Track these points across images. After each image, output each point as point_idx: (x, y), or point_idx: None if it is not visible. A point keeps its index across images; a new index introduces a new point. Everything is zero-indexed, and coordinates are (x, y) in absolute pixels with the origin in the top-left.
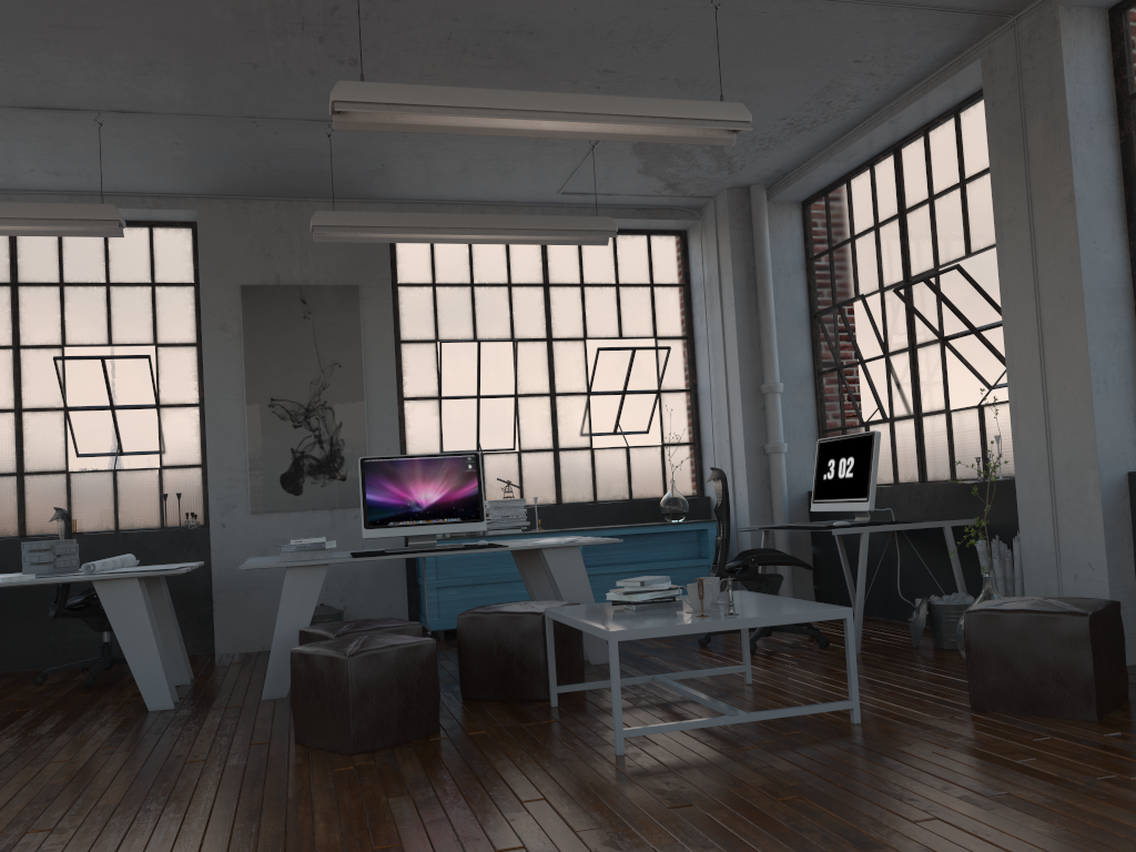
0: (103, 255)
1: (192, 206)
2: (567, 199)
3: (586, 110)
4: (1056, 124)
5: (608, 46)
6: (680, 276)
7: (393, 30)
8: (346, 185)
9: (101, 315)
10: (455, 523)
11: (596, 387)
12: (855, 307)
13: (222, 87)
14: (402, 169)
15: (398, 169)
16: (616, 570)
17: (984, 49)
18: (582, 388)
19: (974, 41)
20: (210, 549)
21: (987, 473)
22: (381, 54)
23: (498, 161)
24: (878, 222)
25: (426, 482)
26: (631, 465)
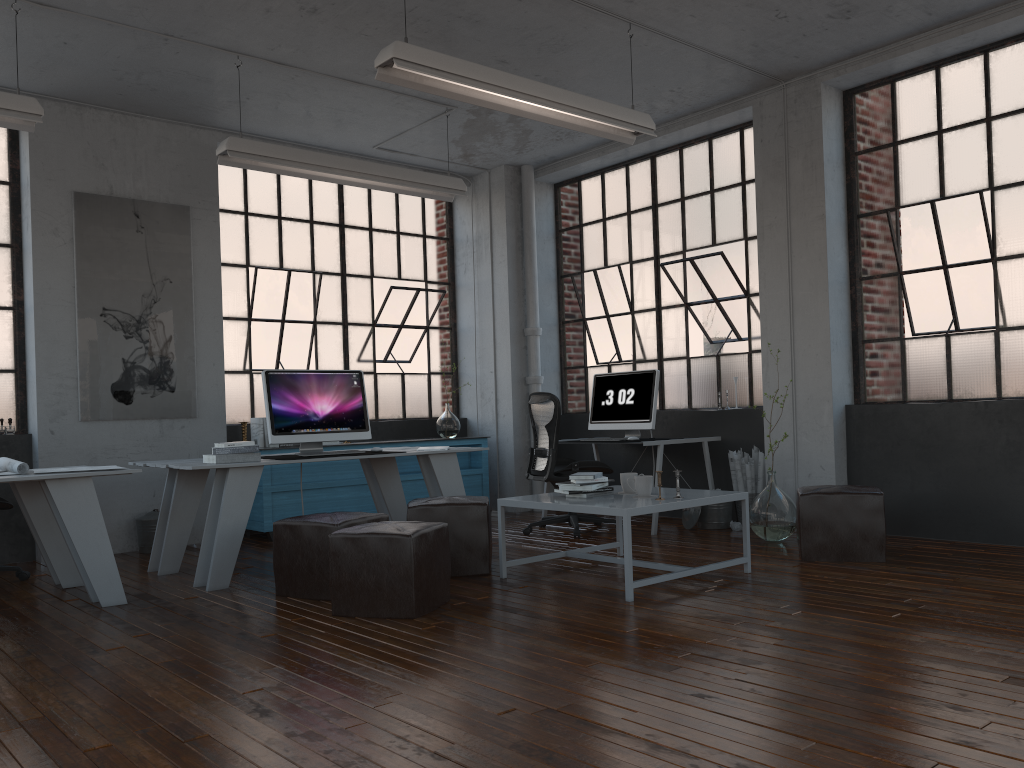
0: None
1: None
2: (375, 153)
3: (561, 101)
4: (814, 164)
5: (522, 43)
6: (446, 231)
7: None
8: (194, 110)
9: None
10: (346, 431)
11: (381, 320)
12: (611, 274)
13: (170, 4)
14: (261, 105)
15: (258, 104)
16: (415, 478)
17: (756, 100)
18: (369, 320)
19: (749, 93)
20: (30, 456)
21: (721, 404)
22: (342, 10)
23: (350, 113)
24: (630, 210)
25: (321, 394)
26: (405, 389)
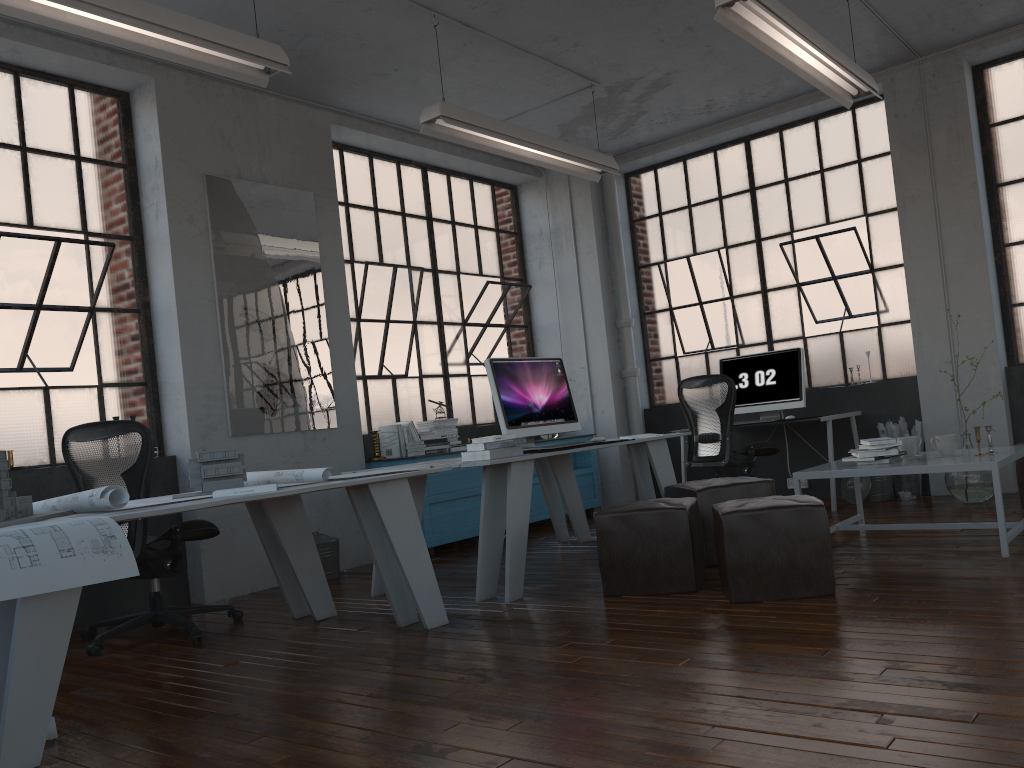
0: (15, 111)
1: (149, 72)
2: None
3: (834, 55)
4: (960, 135)
5: None
6: (514, 226)
7: None
8: (325, 84)
9: (17, 187)
10: (562, 423)
11: (471, 318)
12: (708, 259)
13: None
14: (403, 78)
15: (400, 77)
16: None
17: (886, 76)
18: (459, 319)
19: (878, 69)
20: (175, 482)
21: (848, 380)
22: None
23: (487, 90)
24: (722, 195)
25: (536, 384)
26: None
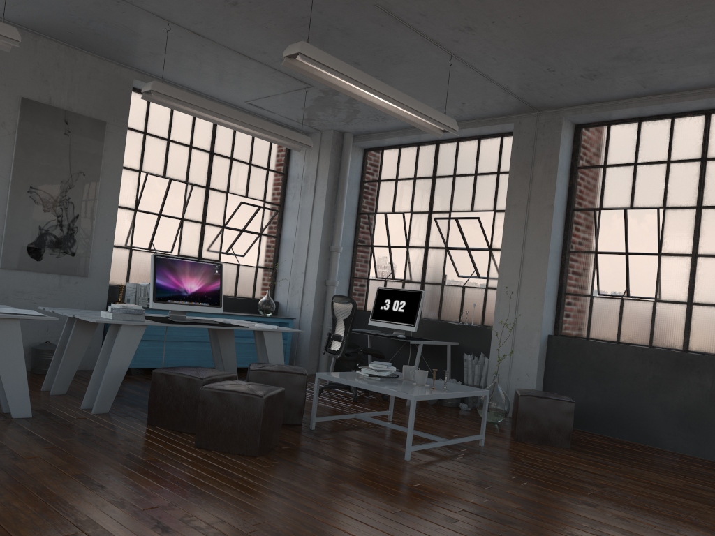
0: None
1: None
2: (245, 106)
3: (402, 101)
4: (551, 170)
5: (373, 54)
6: (283, 168)
7: (281, 1)
8: (122, 53)
9: None
10: (206, 306)
11: (229, 224)
12: (396, 218)
13: None
14: (173, 59)
15: (171, 58)
16: (240, 341)
17: (517, 119)
18: (221, 223)
19: (513, 114)
20: None
21: (461, 320)
22: (255, 7)
23: (237, 76)
24: (416, 176)
25: (192, 277)
26: (239, 275)
